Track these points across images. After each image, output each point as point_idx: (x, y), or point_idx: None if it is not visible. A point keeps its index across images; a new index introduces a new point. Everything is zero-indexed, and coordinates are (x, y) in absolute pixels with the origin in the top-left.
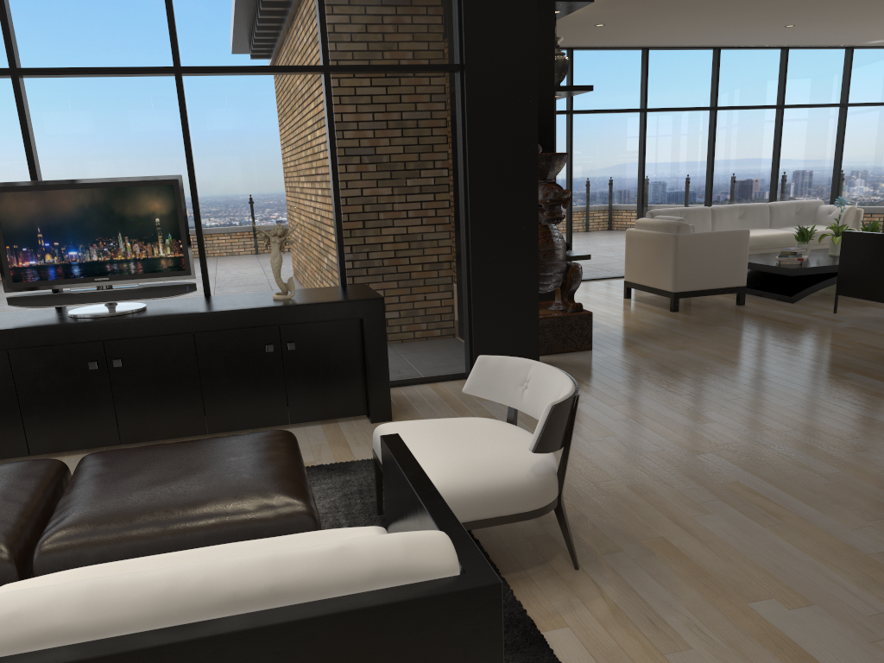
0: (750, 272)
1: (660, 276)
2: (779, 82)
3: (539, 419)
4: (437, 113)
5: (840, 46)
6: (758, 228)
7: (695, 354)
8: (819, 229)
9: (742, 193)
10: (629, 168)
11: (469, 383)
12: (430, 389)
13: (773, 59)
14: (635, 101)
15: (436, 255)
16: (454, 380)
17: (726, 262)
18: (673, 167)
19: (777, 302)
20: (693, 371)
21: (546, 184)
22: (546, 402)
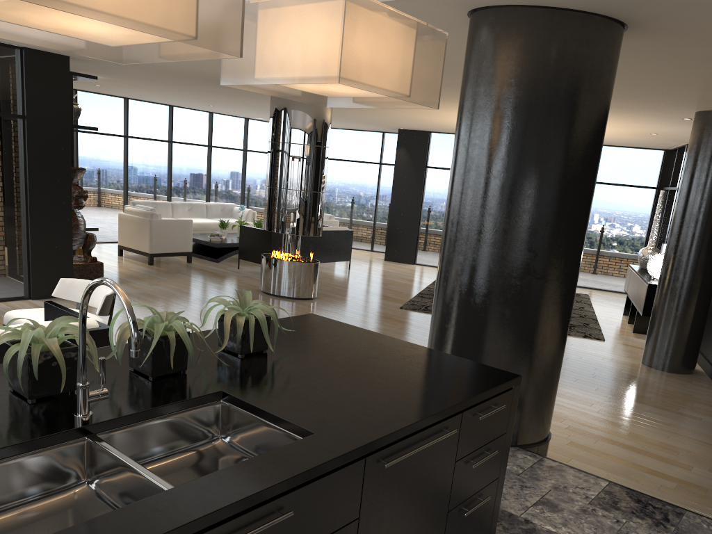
0: (195, 244)
1: (142, 243)
2: (209, 132)
3: (101, 301)
4: (7, 140)
5: (241, 116)
6: (200, 217)
7: (164, 287)
8: (234, 221)
9: (190, 195)
10: (118, 172)
11: (56, 291)
12: (4, 305)
13: (205, 118)
14: (121, 130)
15: (6, 223)
16: (18, 300)
17: (180, 238)
18: (147, 175)
19: (210, 262)
20: (163, 296)
21: (73, 185)
22: (99, 298)
